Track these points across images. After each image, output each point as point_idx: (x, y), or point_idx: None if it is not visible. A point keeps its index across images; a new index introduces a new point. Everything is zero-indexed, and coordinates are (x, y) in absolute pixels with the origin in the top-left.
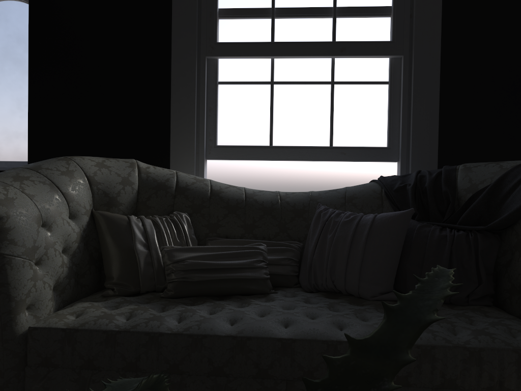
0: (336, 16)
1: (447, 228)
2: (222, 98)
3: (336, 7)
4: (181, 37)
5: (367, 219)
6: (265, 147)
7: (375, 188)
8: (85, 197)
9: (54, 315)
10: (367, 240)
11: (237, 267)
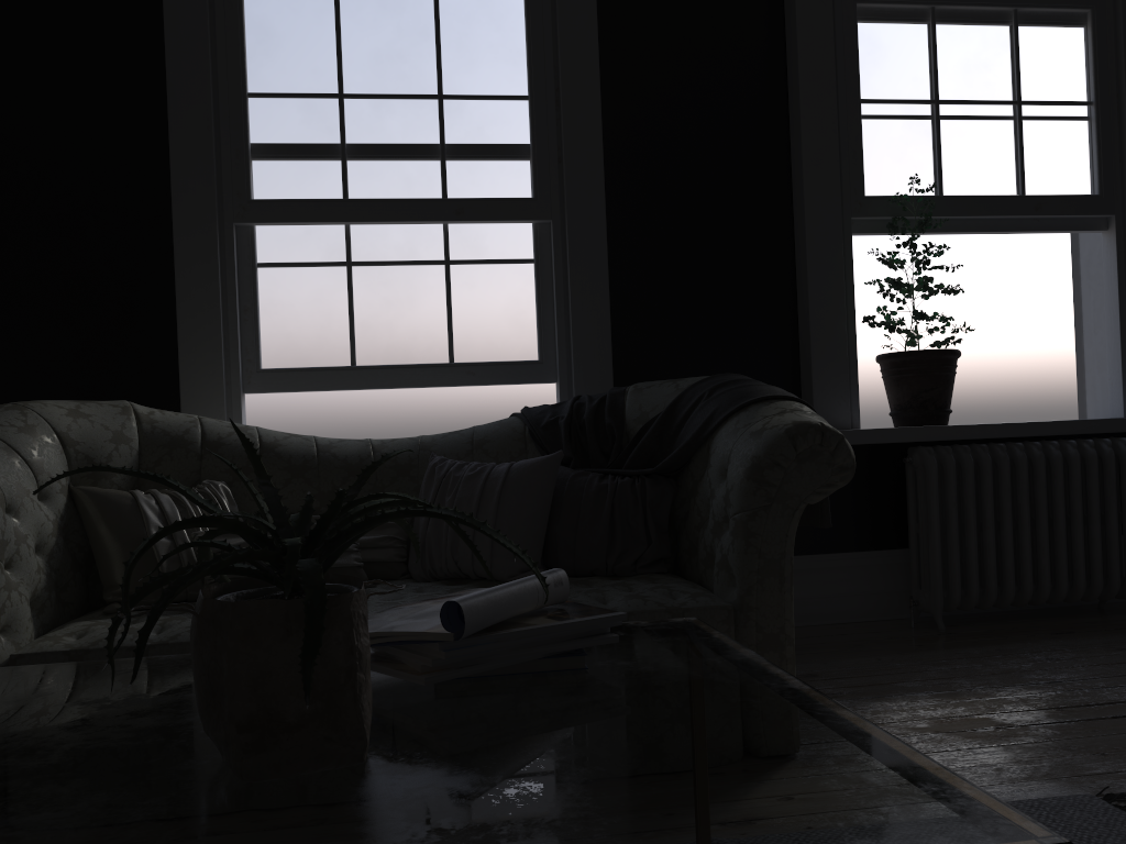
0: (445, 159)
1: (610, 475)
2: (266, 290)
3: (444, 145)
4: (188, 191)
5: (500, 470)
6: (344, 369)
7: (515, 425)
8: (58, 466)
9: (43, 639)
10: (500, 499)
11: None
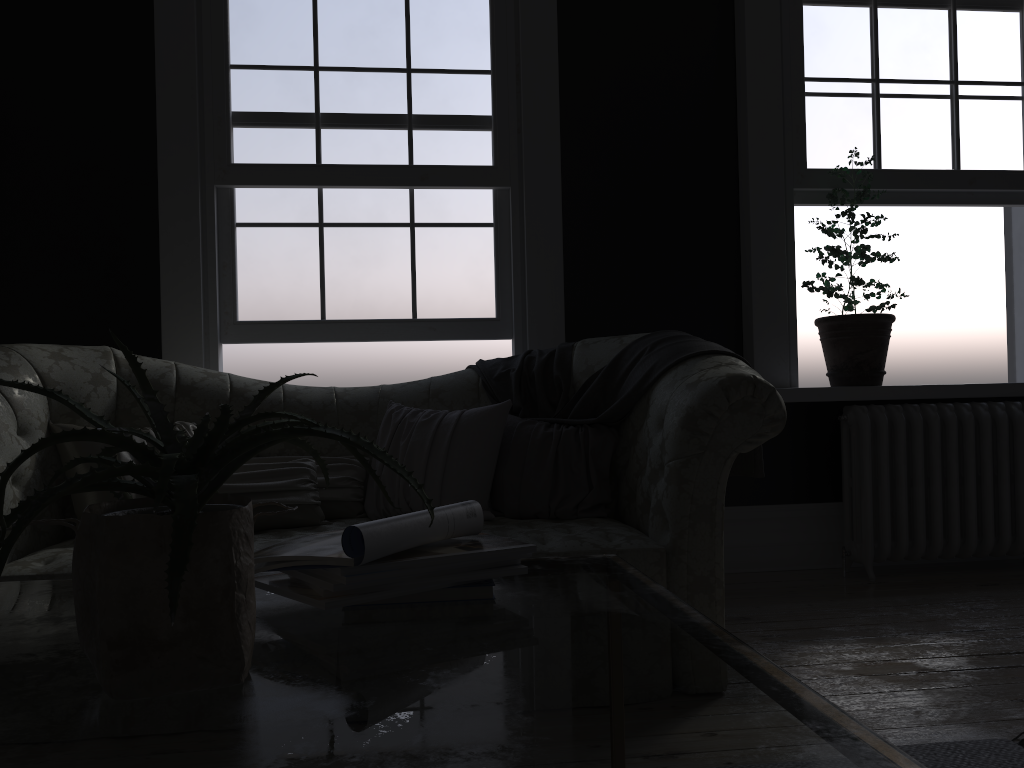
0: (412, 128)
1: (555, 424)
2: (243, 248)
3: (411, 115)
4: (173, 155)
5: (452, 417)
6: (314, 323)
7: (470, 377)
8: (38, 404)
9: (13, 564)
10: (450, 444)
11: (273, 490)
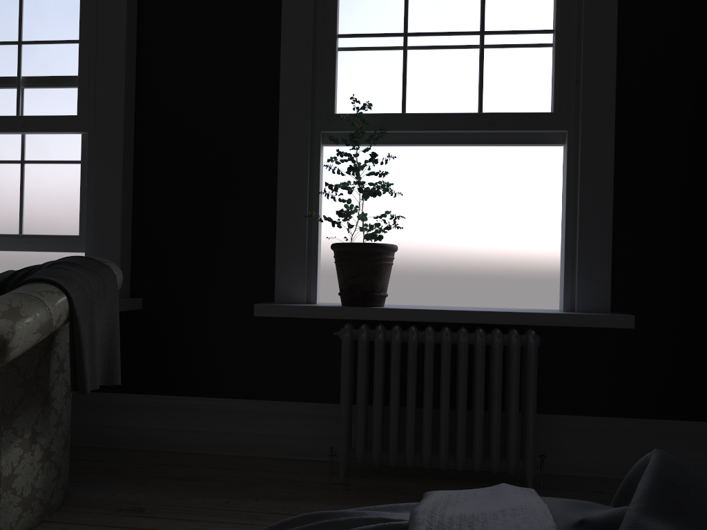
0: (20, 87)
1: None
2: None
3: (20, 77)
4: None
5: None
6: None
7: None
8: None
9: None
10: None
11: None
